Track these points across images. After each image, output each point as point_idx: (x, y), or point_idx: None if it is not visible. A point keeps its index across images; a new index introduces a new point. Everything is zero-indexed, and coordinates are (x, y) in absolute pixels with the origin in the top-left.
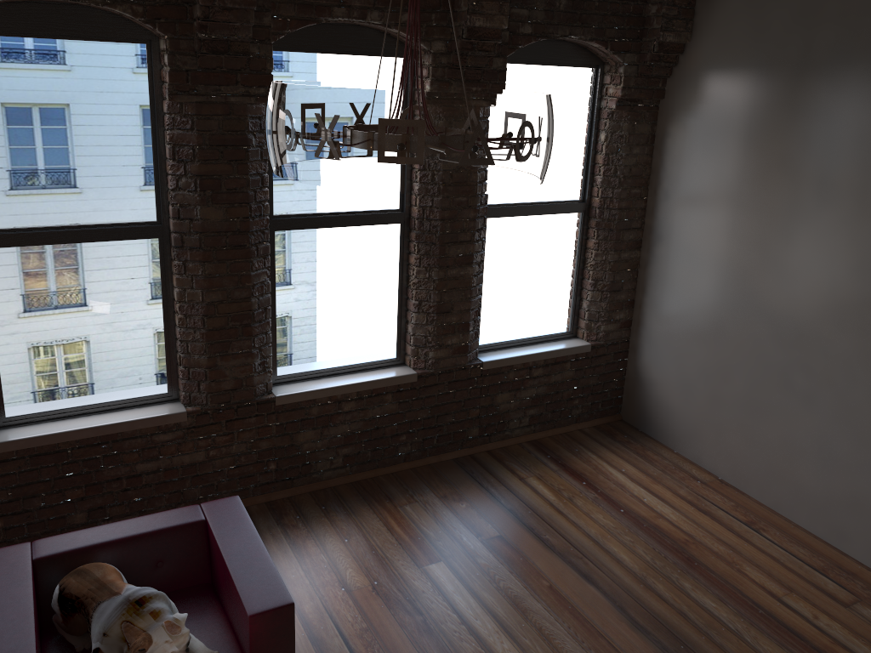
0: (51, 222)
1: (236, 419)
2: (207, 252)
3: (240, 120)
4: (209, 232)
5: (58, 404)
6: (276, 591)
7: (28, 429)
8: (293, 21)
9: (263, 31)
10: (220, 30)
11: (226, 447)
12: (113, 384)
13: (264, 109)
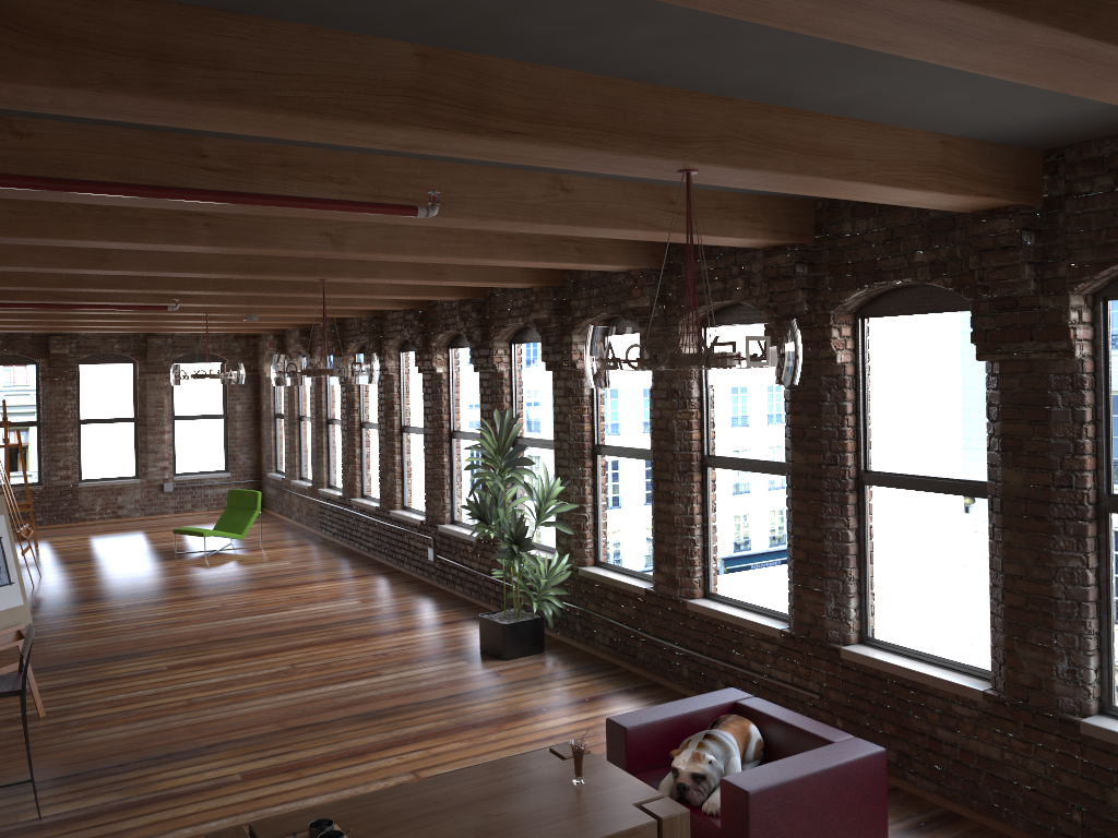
0: (910, 470)
1: (1034, 728)
2: (1006, 518)
3: (1040, 377)
4: (1008, 496)
5: (903, 640)
6: (757, 783)
7: (872, 651)
8: (1090, 266)
9: (1057, 282)
10: (1000, 288)
11: (1022, 757)
12: (944, 640)
13: (1079, 365)
